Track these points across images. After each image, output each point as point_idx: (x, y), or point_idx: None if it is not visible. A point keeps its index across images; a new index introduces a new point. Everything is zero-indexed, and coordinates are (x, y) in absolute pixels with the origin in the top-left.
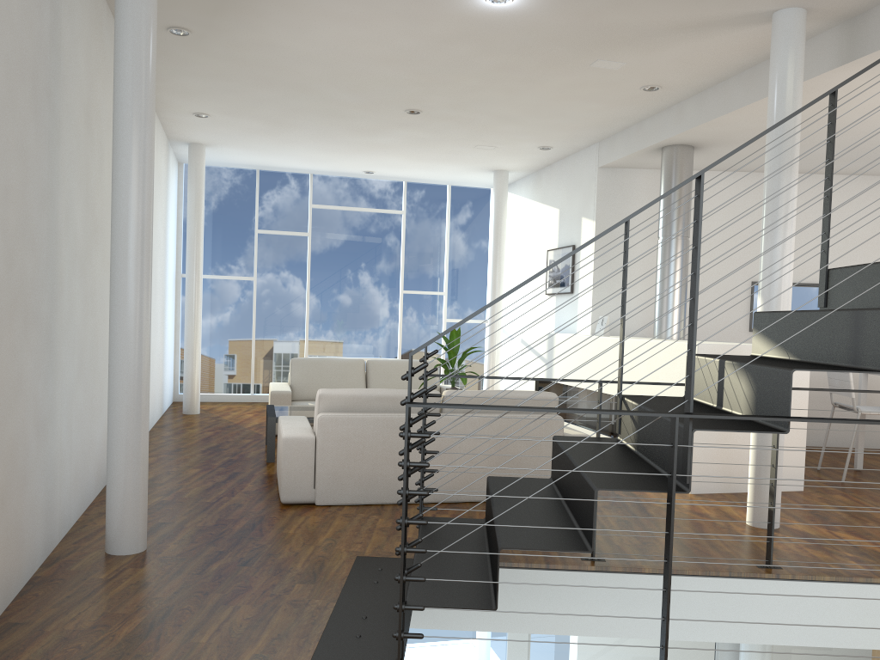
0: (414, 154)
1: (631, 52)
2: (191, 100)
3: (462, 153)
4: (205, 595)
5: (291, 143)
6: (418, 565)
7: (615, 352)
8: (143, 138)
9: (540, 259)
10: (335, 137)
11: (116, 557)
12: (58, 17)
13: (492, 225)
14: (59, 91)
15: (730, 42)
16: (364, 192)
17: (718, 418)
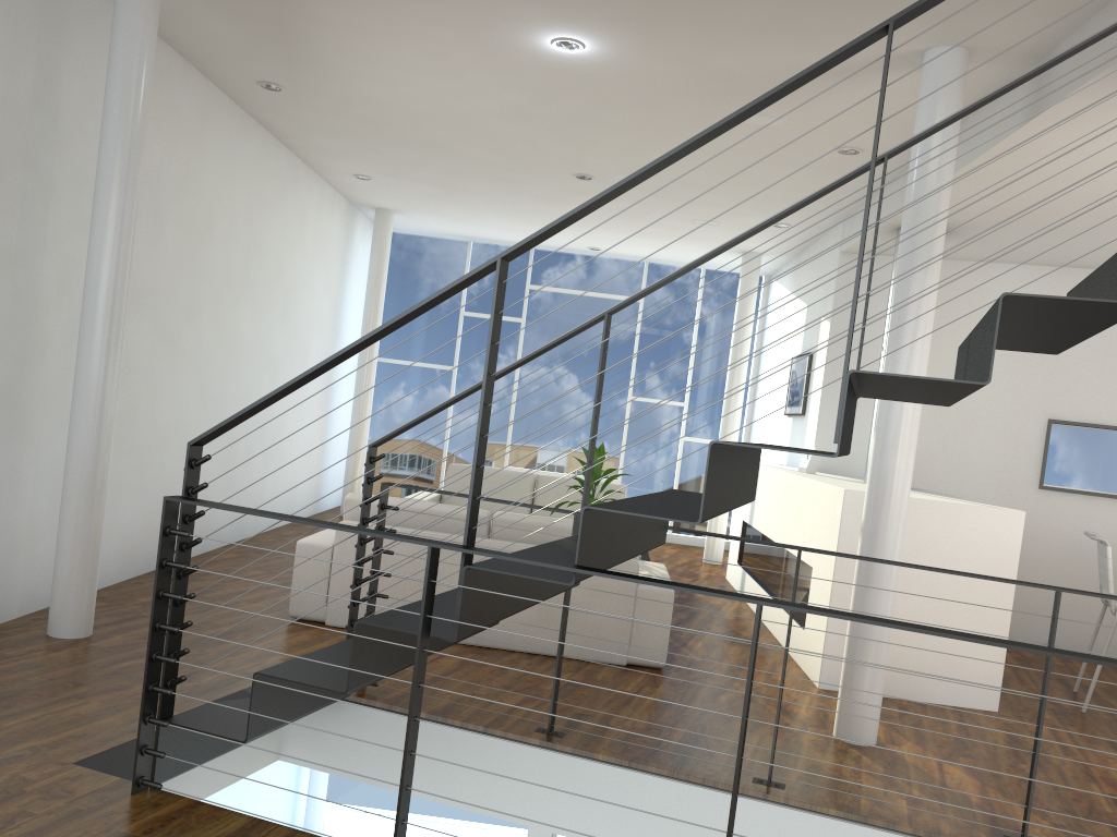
0: (628, 228)
1: (782, 106)
2: (340, 161)
3: (685, 229)
4: (75, 686)
5: (480, 211)
6: (182, 679)
7: (793, 494)
8: (118, 202)
9: (787, 368)
10: (523, 206)
11: (49, 638)
12: (53, 78)
13: (734, 321)
14: (53, 152)
15: (900, 92)
16: (594, 273)
17: (474, 553)
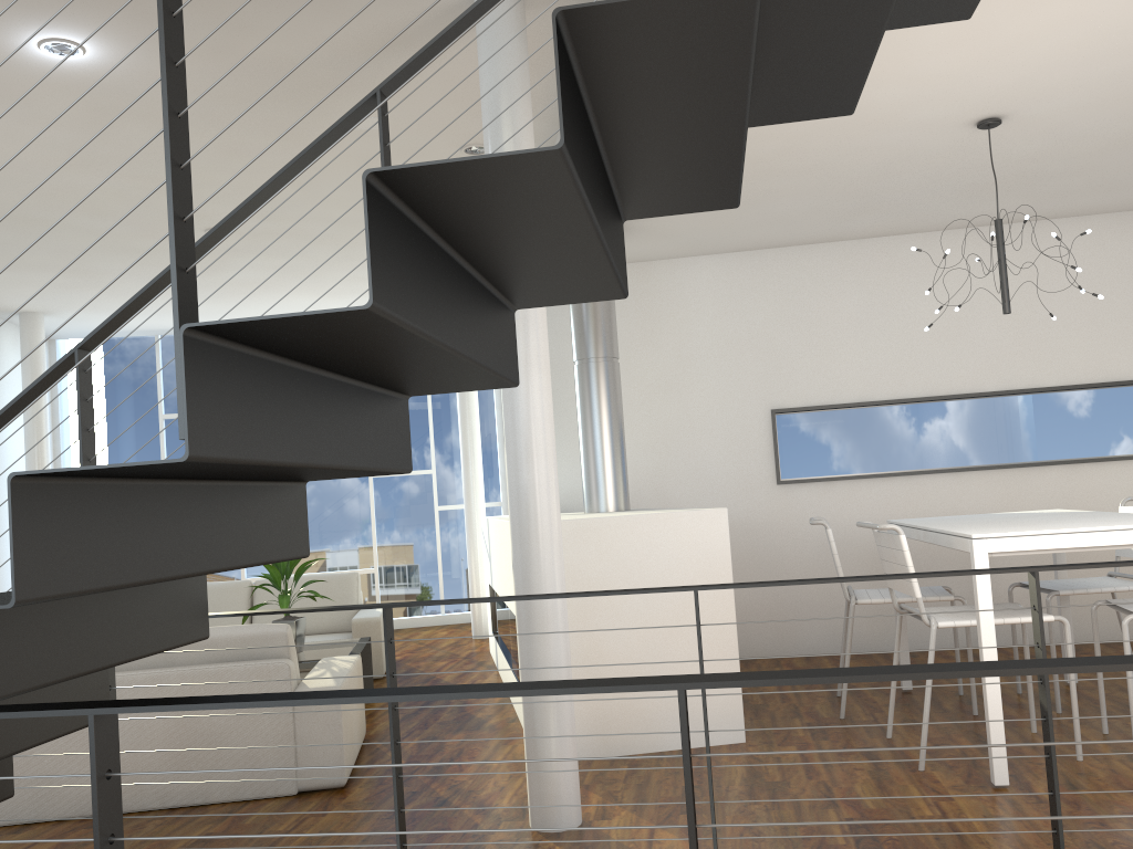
0: (313, 288)
1: None
2: None
3: None
4: None
5: None
6: None
7: (504, 542)
8: None
9: None
10: None
11: None
12: None
13: None
14: None
15: None
16: None
17: None
